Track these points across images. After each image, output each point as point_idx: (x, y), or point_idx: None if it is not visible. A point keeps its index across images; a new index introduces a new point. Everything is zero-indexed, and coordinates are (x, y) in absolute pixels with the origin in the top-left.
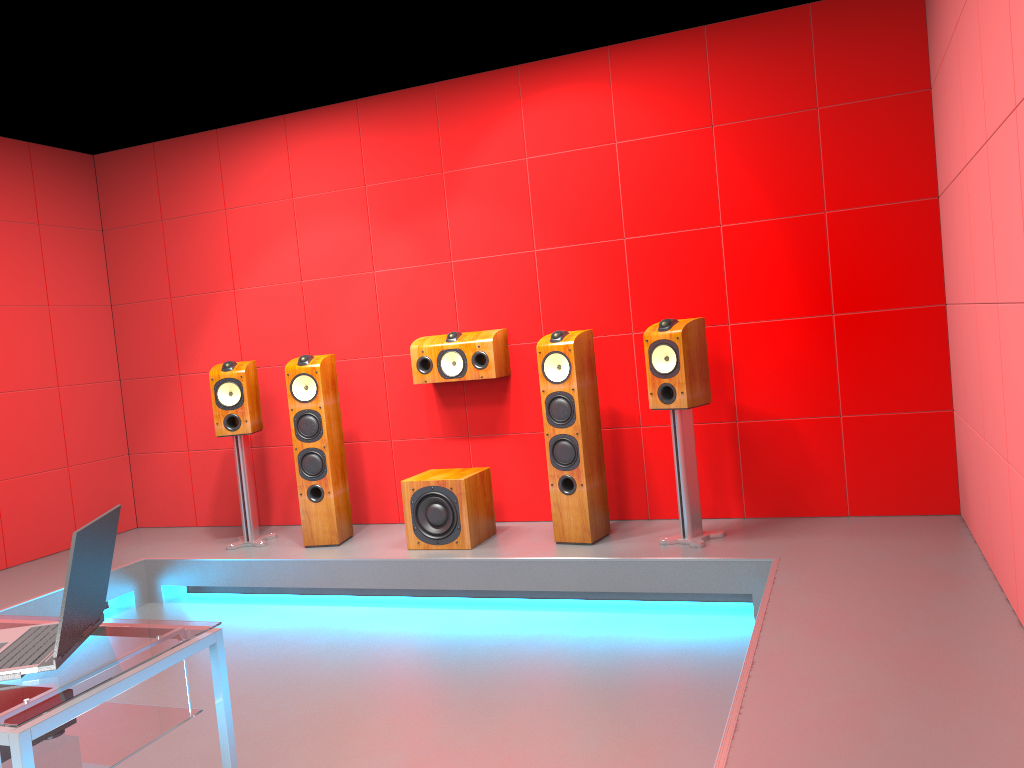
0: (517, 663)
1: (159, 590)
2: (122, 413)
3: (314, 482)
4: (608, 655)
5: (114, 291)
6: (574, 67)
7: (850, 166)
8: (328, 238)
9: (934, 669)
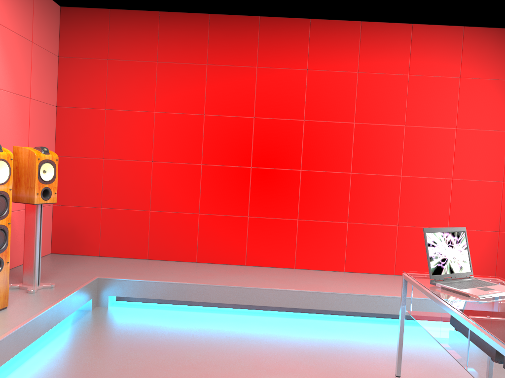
0: (137, 361)
1: None
2: None
3: None
4: (134, 338)
5: None
6: None
7: (38, 79)
8: None
9: (239, 271)
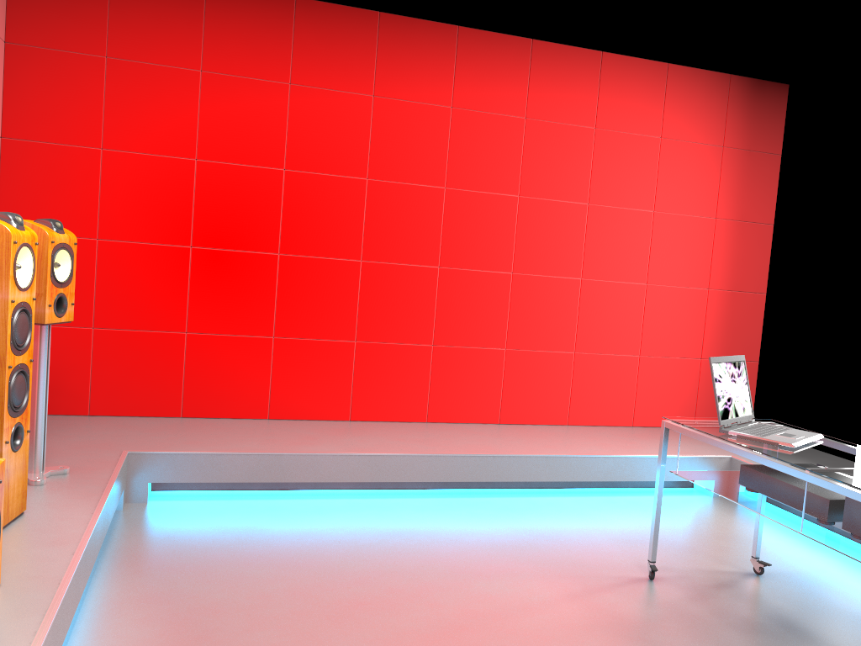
0: (273, 581)
1: None
2: None
3: None
4: (238, 548)
5: None
6: None
7: None
8: None
9: (349, 431)
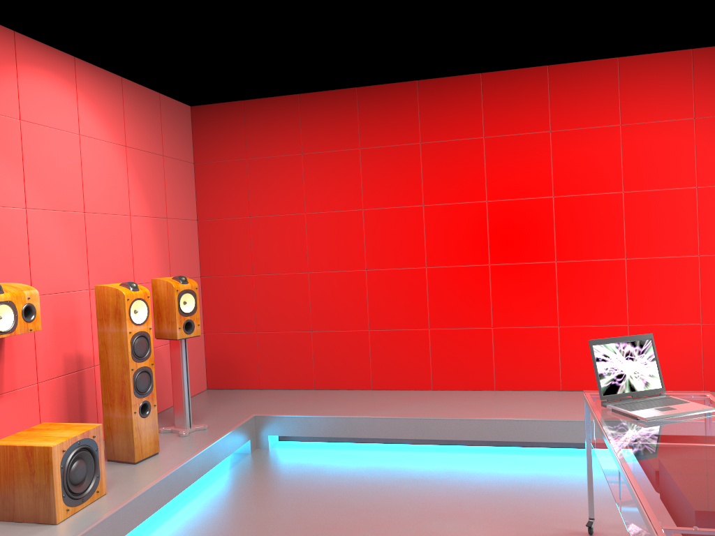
0: (294, 507)
1: None
2: None
3: None
4: (293, 483)
5: None
6: (55, 60)
7: (174, 194)
8: None
9: (421, 398)
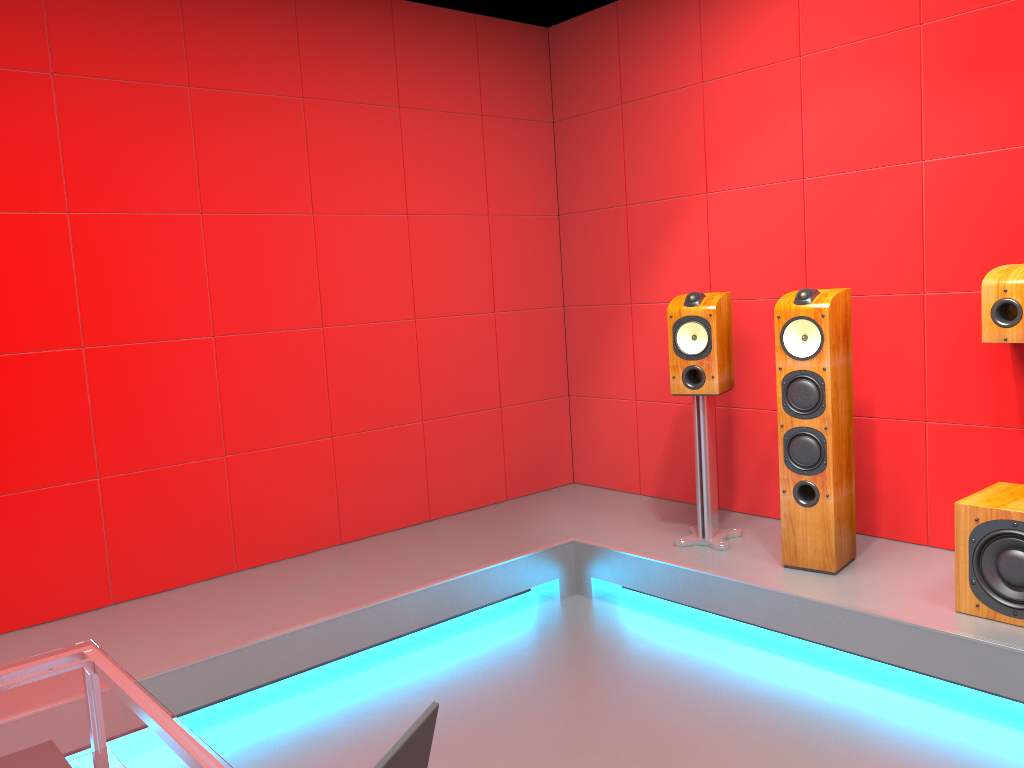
0: None
1: (588, 582)
2: (563, 346)
3: (805, 477)
4: None
5: (562, 197)
6: None
7: None
8: (850, 113)
9: None
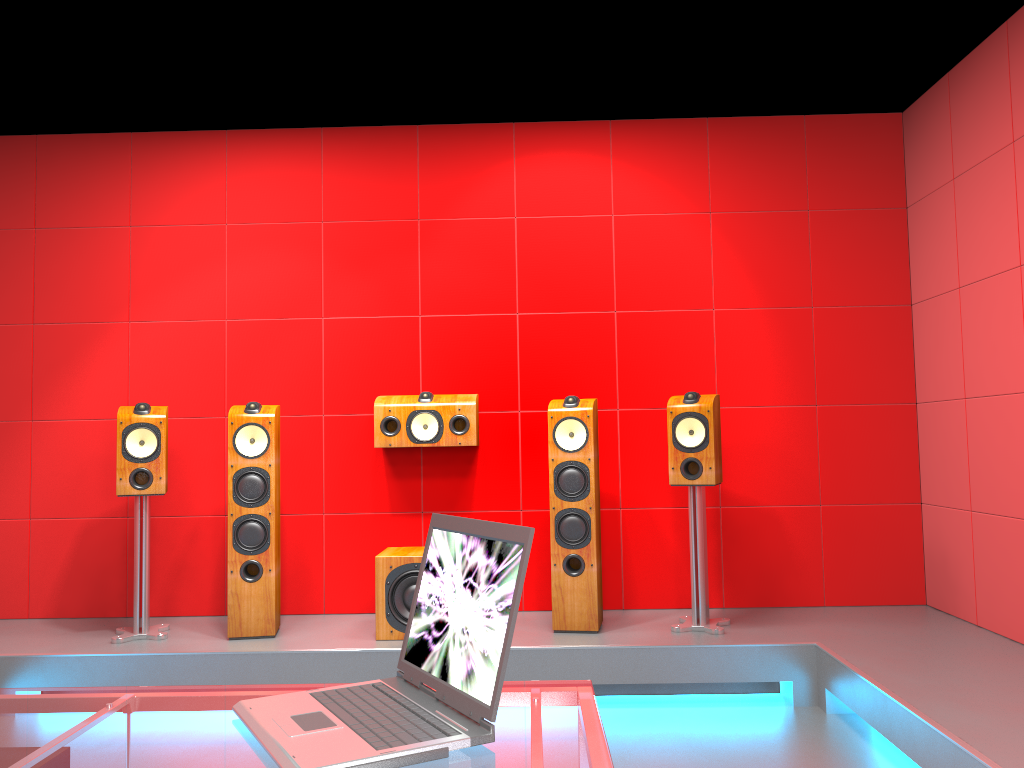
0: None
1: None
2: None
3: (251, 557)
4: (689, 751)
5: None
6: (574, 134)
7: (836, 267)
8: (267, 274)
9: None
